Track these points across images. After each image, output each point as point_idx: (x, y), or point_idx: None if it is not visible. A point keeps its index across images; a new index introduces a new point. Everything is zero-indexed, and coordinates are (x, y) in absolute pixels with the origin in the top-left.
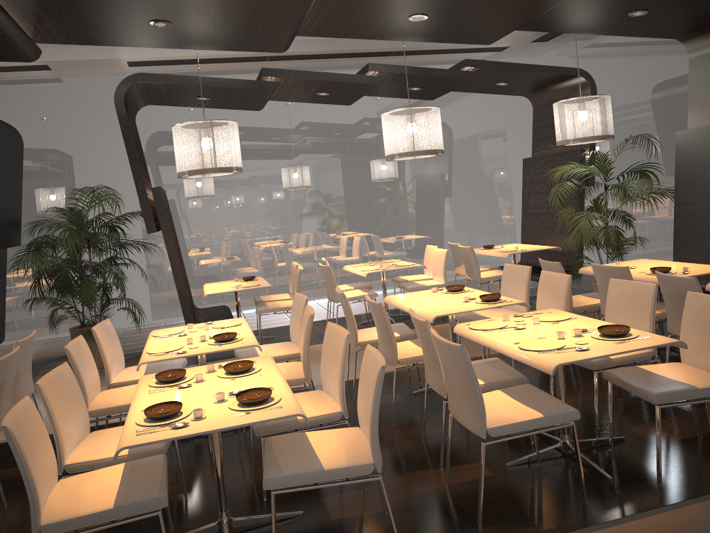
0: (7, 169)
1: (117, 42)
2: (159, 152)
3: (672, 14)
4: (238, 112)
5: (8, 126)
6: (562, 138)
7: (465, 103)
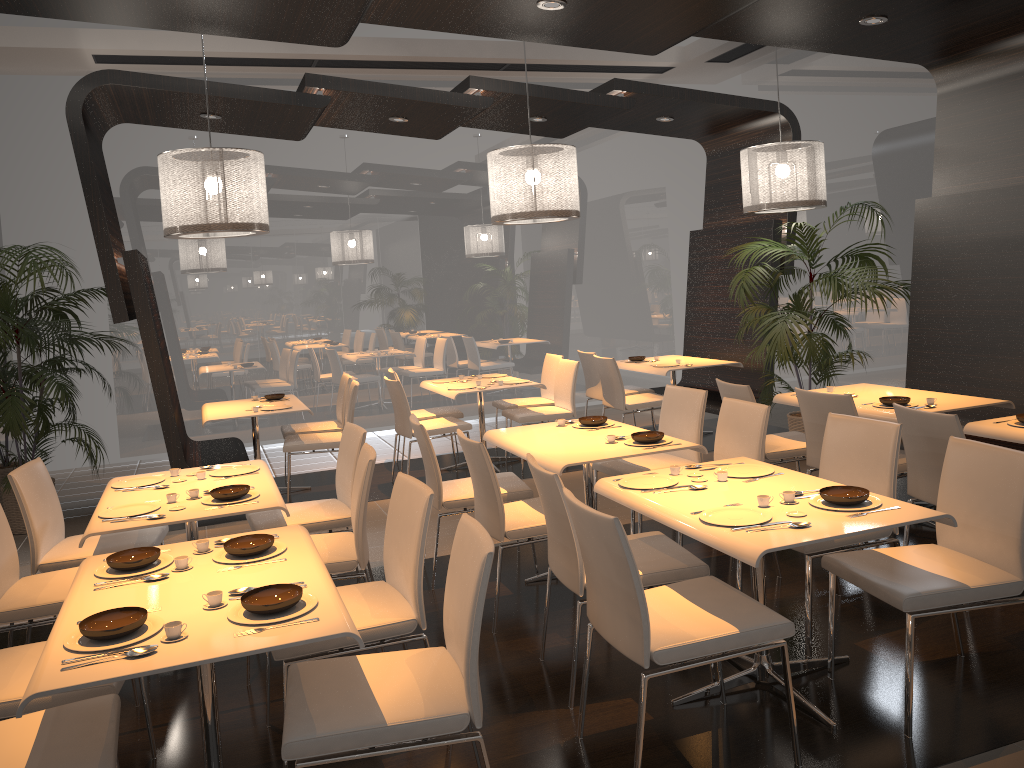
0: None
1: (69, 13)
2: (140, 198)
3: (922, 25)
4: (266, 142)
5: None
6: (753, 202)
7: (608, 146)
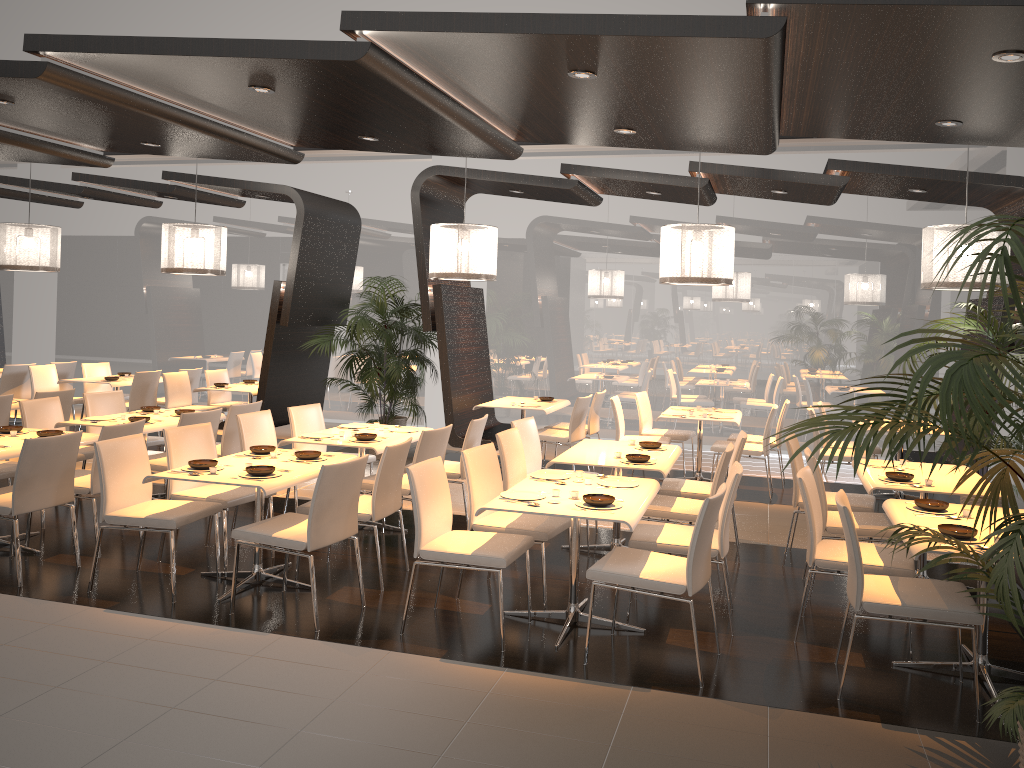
0: (332, 251)
1: (359, 148)
2: (515, 242)
3: (1010, 124)
4: (607, 201)
5: (343, 209)
6: (922, 280)
7: (935, 207)
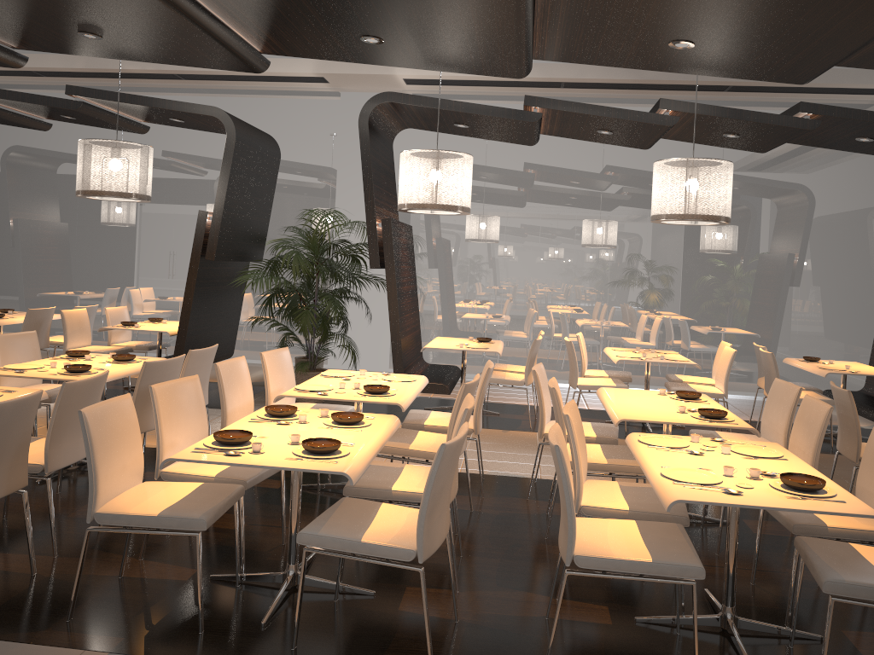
0: (256, 181)
1: (340, 57)
2: None
3: None
4: (520, 145)
5: (266, 138)
6: None
7: (829, 161)
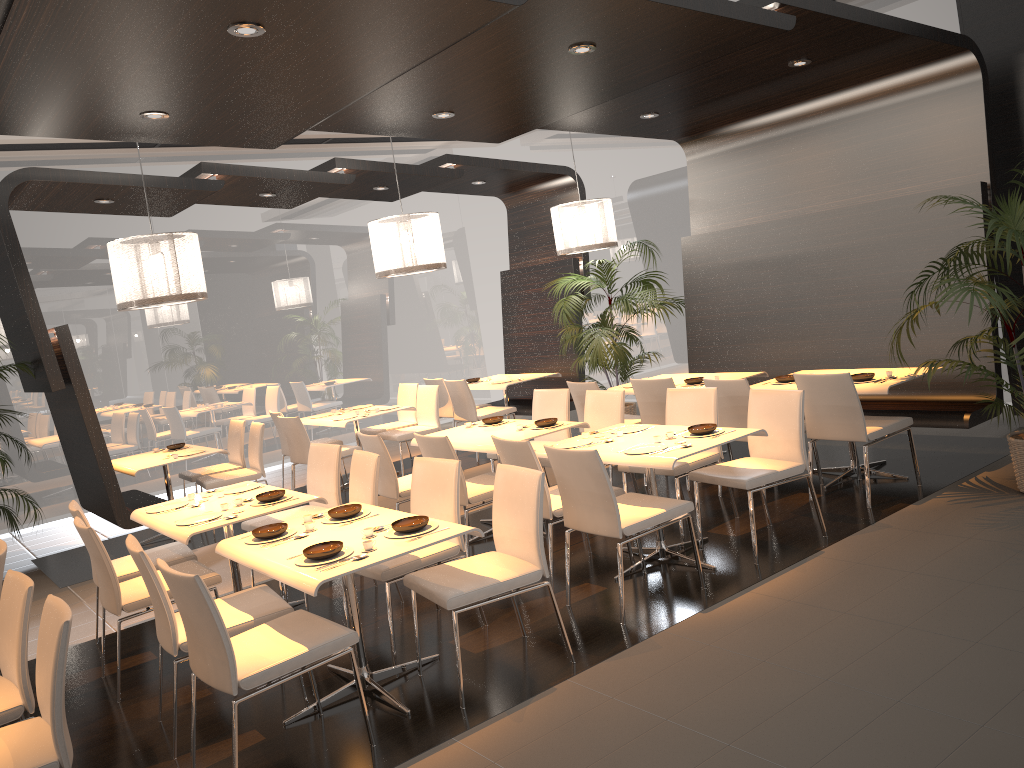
0: None
1: (69, 133)
2: None
3: (679, 117)
4: (113, 217)
5: None
6: (565, 246)
7: (416, 203)
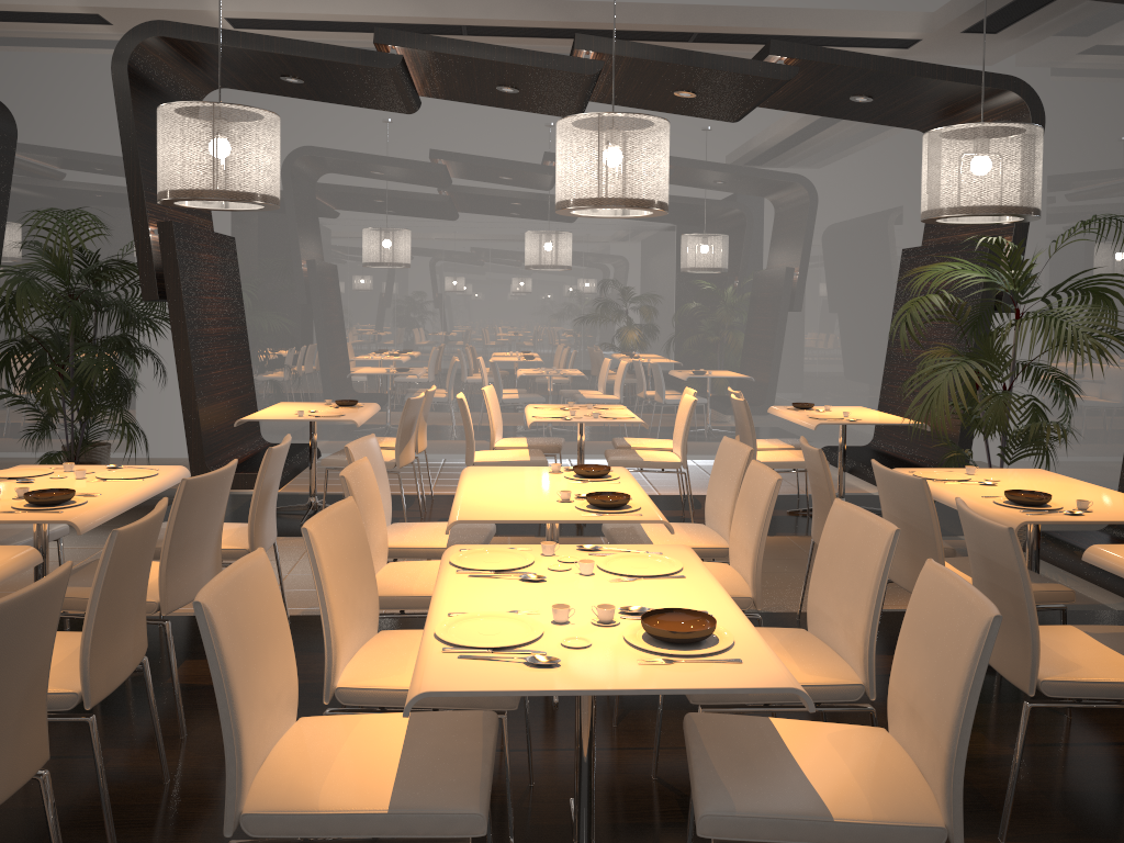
0: None
1: None
2: None
3: None
4: (411, 120)
5: None
6: (928, 206)
7: (828, 140)
